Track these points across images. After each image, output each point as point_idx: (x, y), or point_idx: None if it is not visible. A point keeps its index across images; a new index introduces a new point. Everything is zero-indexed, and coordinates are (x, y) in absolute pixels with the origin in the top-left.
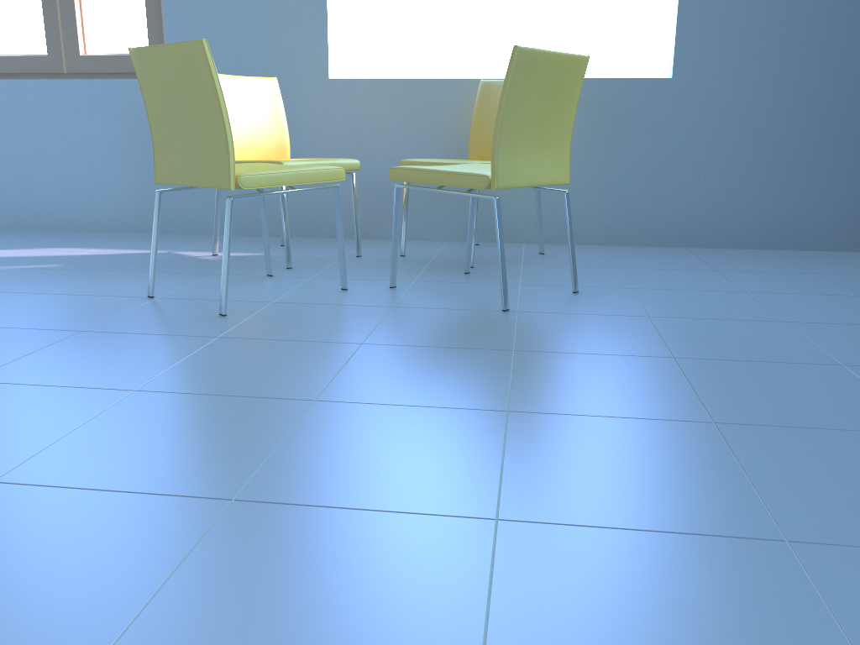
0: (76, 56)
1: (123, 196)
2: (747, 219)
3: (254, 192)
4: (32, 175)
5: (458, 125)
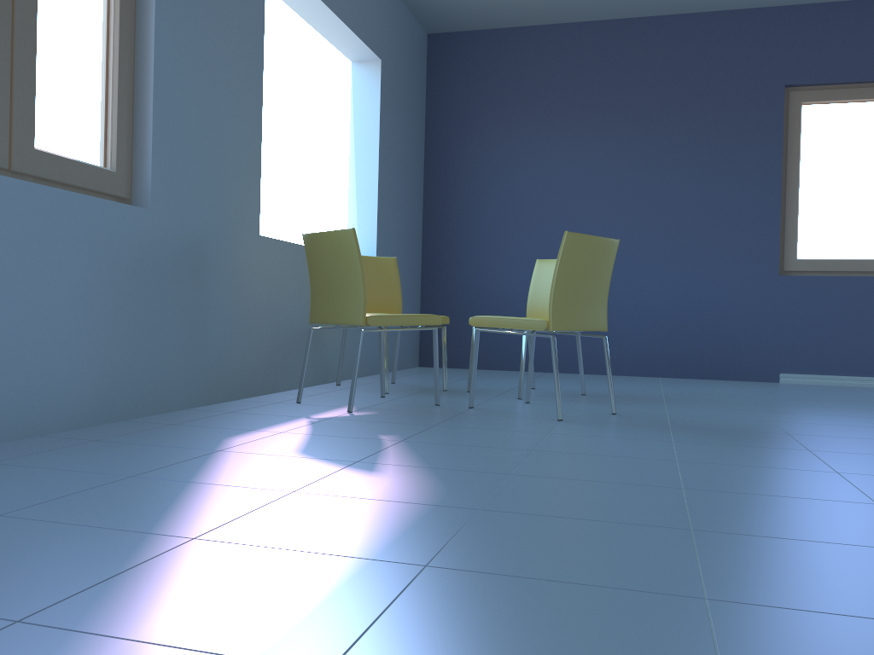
0: (28, 148)
1: (90, 370)
2: (392, 352)
3: (209, 353)
4: None
5: None
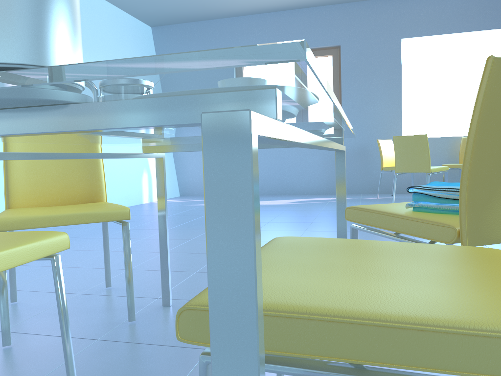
0: None
1: (322, 181)
2: None
3: (372, 178)
4: (289, 175)
5: (451, 152)
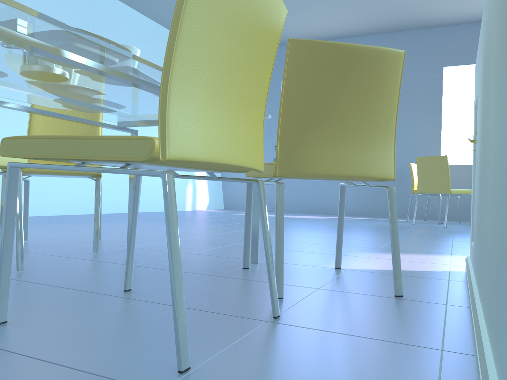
0: None
1: (358, 203)
2: None
3: (408, 203)
4: (326, 195)
5: None
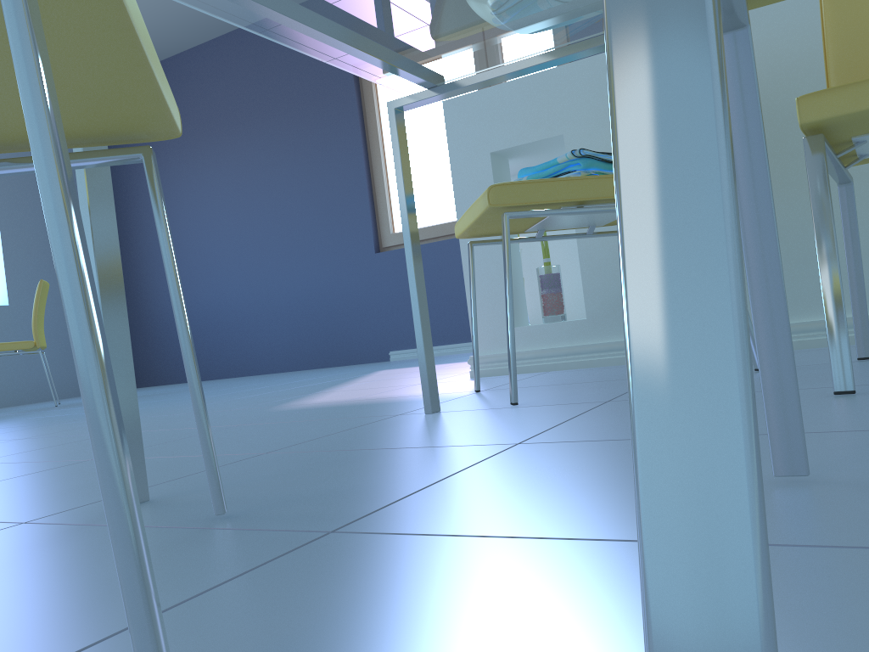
0: None
1: None
2: (66, 381)
3: None
4: None
5: None
